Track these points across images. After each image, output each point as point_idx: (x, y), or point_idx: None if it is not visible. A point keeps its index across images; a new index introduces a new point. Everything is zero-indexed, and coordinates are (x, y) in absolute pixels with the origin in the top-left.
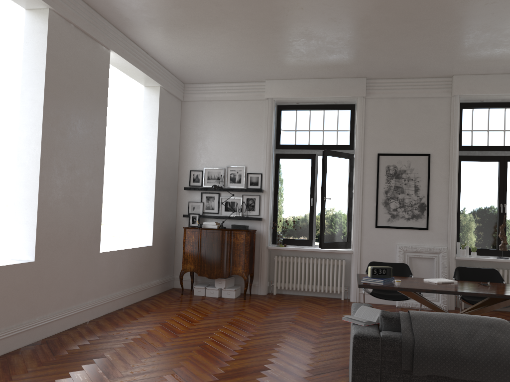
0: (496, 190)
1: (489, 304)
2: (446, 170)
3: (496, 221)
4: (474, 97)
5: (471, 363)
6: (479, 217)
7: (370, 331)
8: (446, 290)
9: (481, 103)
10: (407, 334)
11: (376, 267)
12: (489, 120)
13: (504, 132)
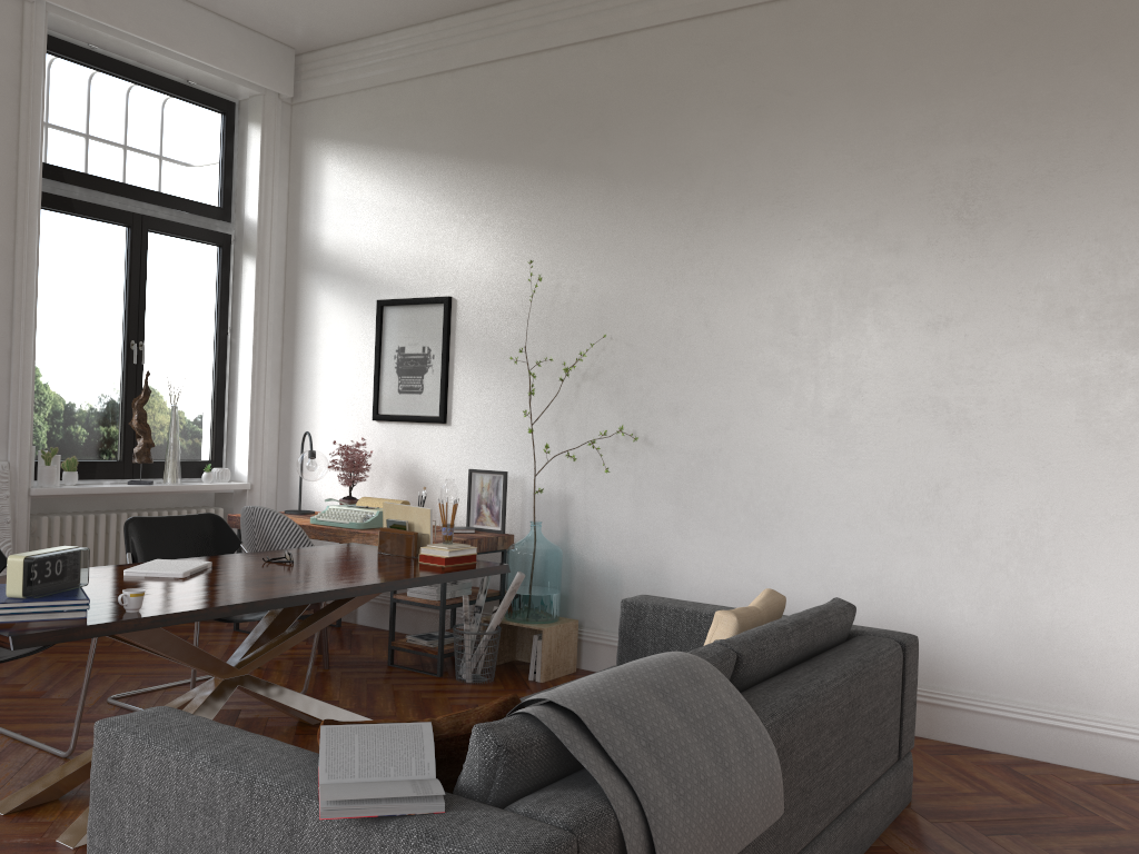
0: (122, 303)
1: (319, 612)
2: (7, 227)
3: (120, 387)
4: (85, 29)
5: (736, 804)
6: (80, 373)
7: (521, 825)
8: (274, 595)
9: (91, 53)
10: (611, 784)
11: (46, 555)
12: (108, 107)
13: (143, 150)
